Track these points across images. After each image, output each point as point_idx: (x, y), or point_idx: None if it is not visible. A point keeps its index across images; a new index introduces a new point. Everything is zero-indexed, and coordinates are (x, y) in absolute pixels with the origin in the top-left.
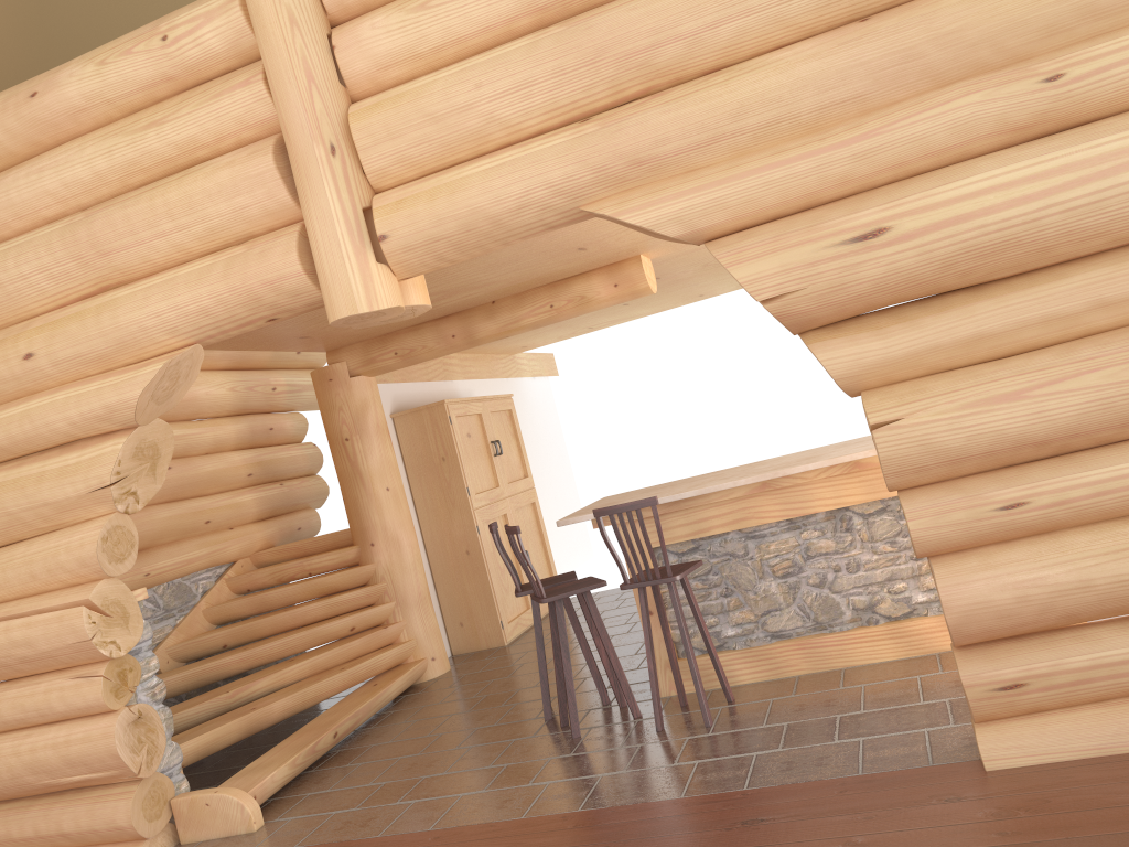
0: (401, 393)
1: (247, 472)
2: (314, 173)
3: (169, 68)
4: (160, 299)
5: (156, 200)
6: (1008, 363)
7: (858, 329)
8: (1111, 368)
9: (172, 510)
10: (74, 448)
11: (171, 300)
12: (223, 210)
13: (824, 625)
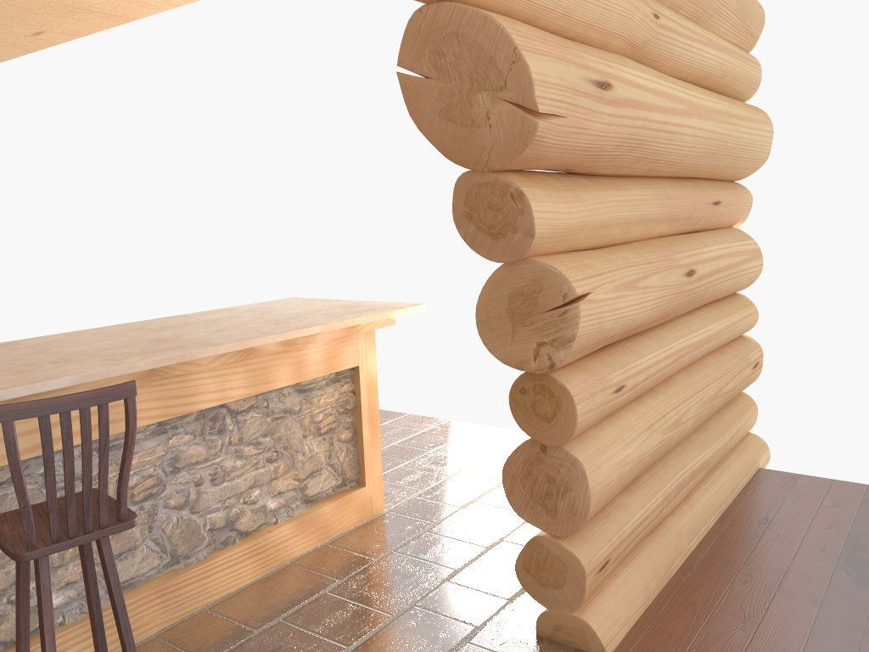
0: None
1: None
2: None
3: None
4: None
5: None
6: (616, 254)
7: (545, 185)
8: (661, 273)
9: None
10: None
11: None
12: None
13: (177, 559)
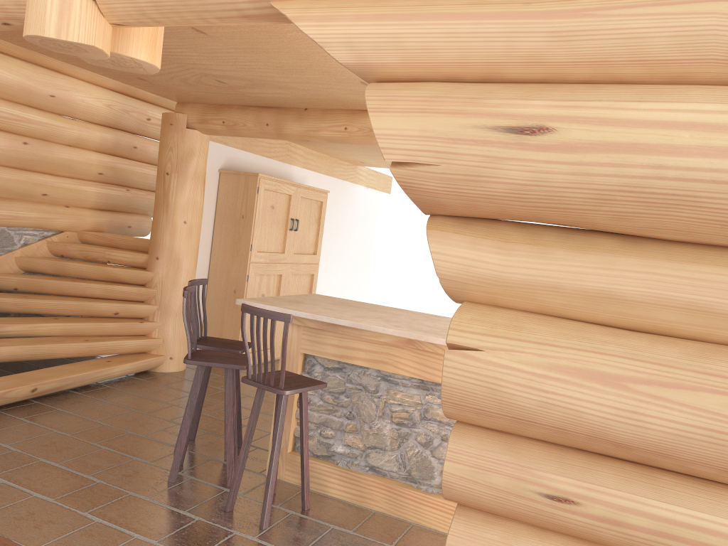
0: (238, 157)
1: (98, 171)
2: None
3: None
4: None
5: None
6: (626, 339)
7: (485, 233)
8: None
9: (15, 175)
10: None
11: None
12: None
13: (415, 479)
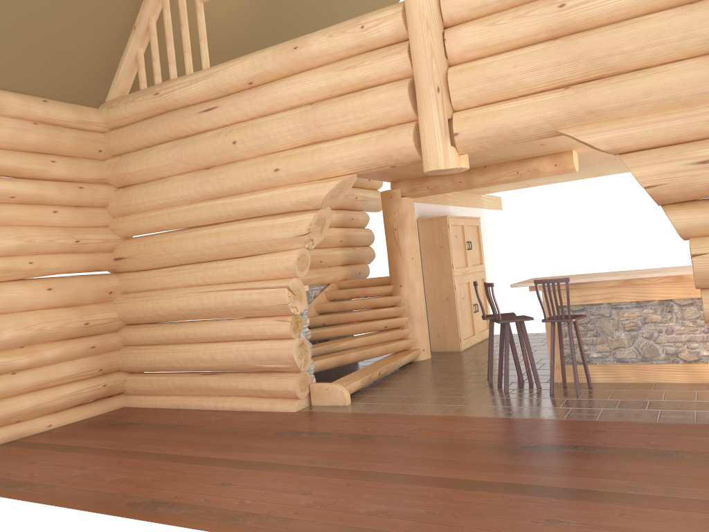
0: (422, 209)
1: (340, 239)
2: (428, 100)
3: (361, 41)
4: (343, 151)
5: (347, 104)
6: None
7: (693, 206)
8: None
9: None
10: (289, 215)
11: (348, 152)
12: (379, 112)
13: (647, 359)
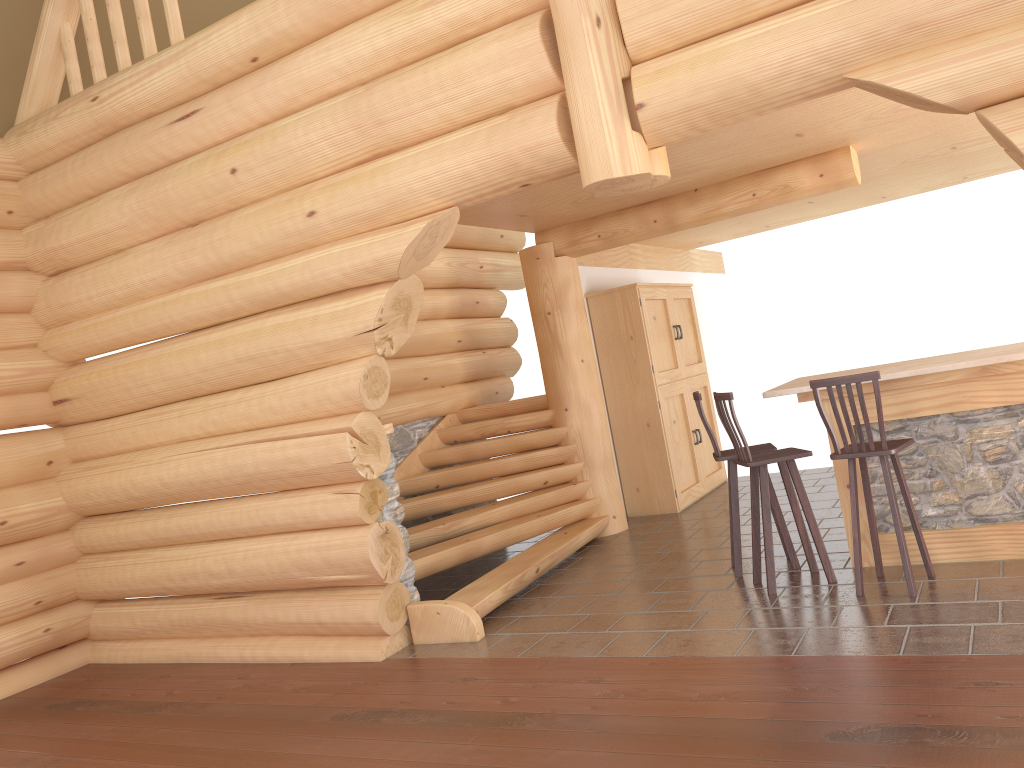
0: (594, 276)
1: (457, 339)
2: (580, 44)
3: None
4: (428, 164)
5: (429, 73)
6: None
7: None
8: None
9: (398, 365)
10: (343, 296)
11: (437, 165)
12: (489, 82)
13: None
